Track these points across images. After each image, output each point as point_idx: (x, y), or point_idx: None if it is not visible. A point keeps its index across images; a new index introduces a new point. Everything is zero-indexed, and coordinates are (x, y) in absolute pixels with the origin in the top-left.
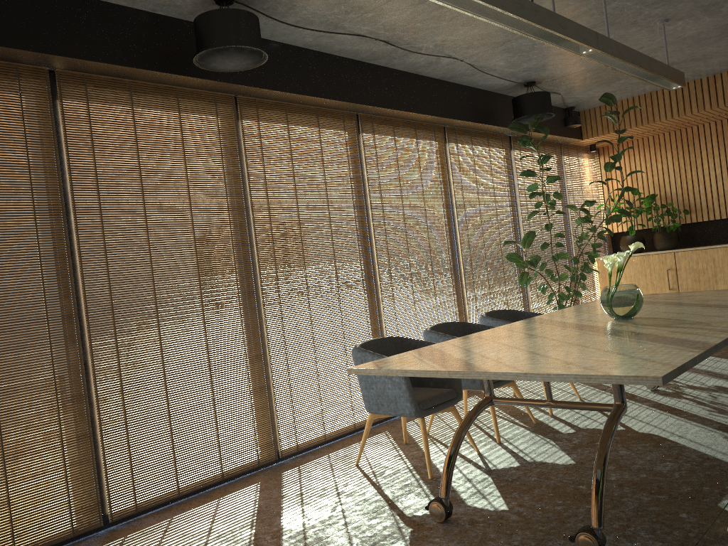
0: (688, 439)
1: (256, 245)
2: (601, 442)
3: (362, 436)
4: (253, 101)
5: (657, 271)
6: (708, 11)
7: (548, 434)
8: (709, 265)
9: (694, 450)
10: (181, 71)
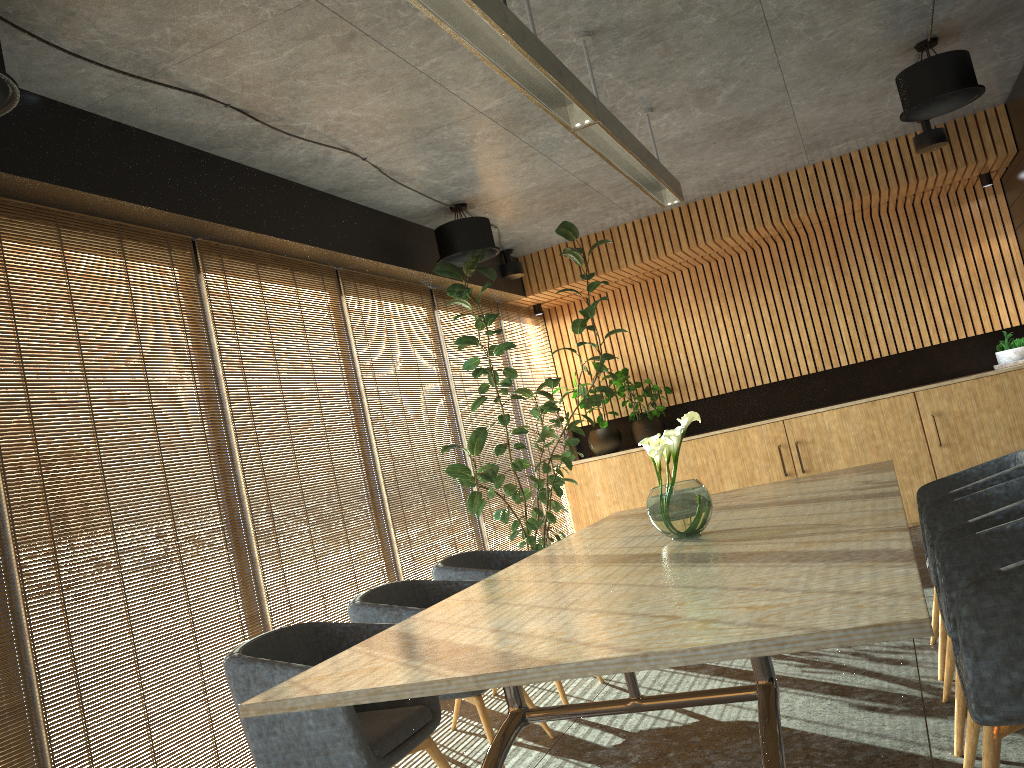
0: (802, 718)
1: (3, 478)
2: (768, 765)
3: None
4: None
5: (644, 474)
6: (701, 100)
7: (584, 754)
8: (710, 459)
9: (824, 736)
10: None
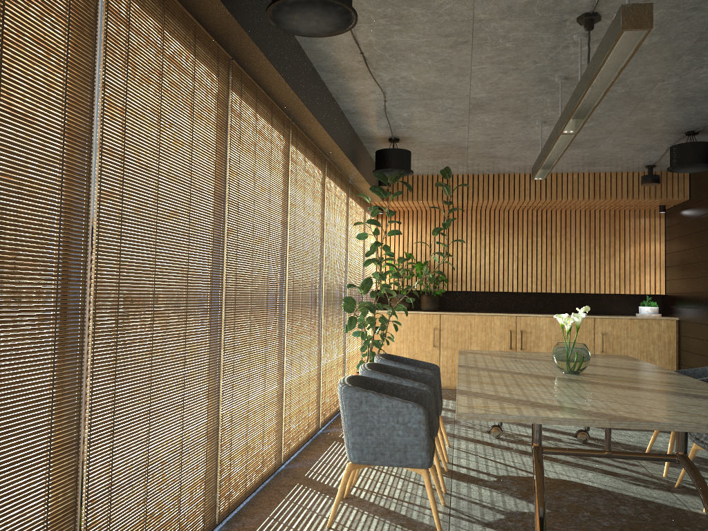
0: (599, 483)
1: (226, 247)
2: (705, 491)
3: (275, 490)
4: (239, 72)
5: (424, 329)
6: None
7: (478, 482)
8: (467, 329)
9: (621, 493)
10: (230, 7)
